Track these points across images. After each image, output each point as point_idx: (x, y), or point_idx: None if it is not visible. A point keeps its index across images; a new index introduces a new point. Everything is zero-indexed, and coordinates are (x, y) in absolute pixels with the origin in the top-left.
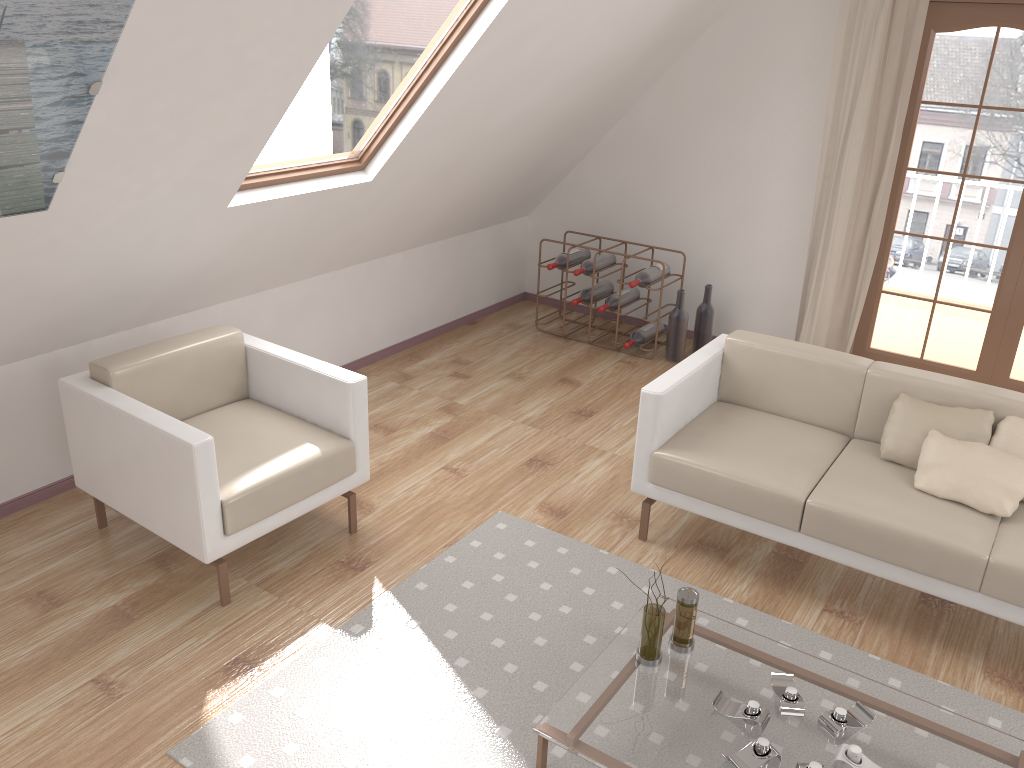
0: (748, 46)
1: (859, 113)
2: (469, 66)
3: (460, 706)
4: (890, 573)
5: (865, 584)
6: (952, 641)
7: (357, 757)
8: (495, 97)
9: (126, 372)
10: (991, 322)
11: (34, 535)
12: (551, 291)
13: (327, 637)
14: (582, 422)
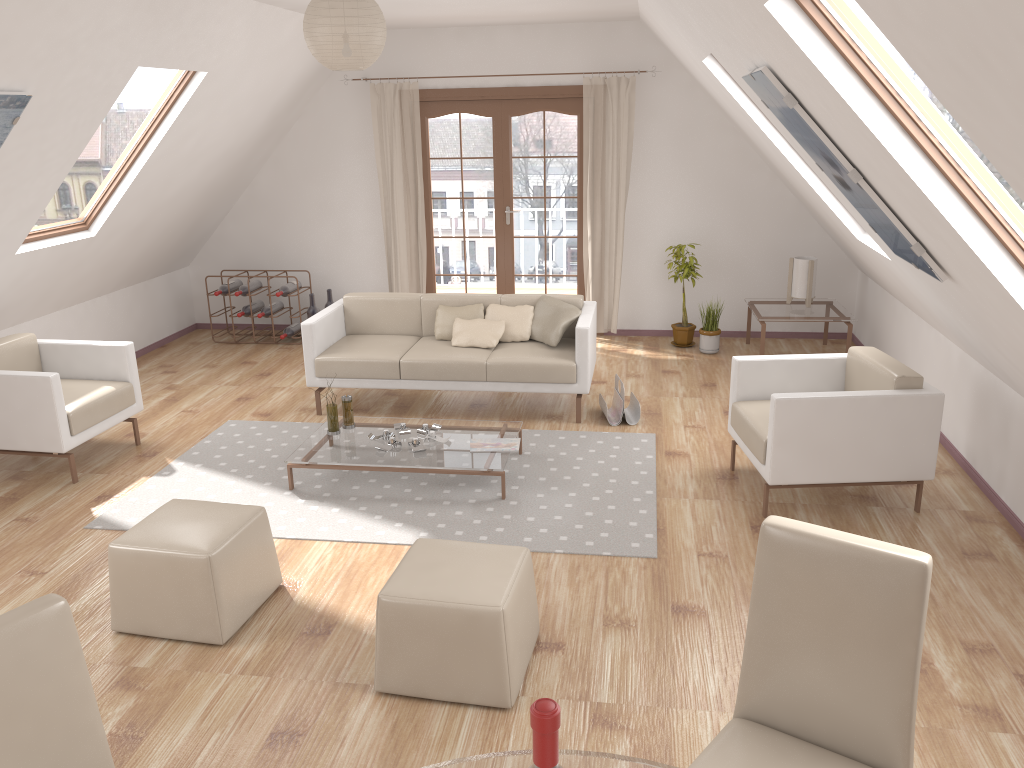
0: (322, 134)
1: (396, 168)
2: (155, 157)
3: (241, 482)
4: (447, 386)
5: (443, 407)
6: (485, 416)
7: None
8: (169, 176)
9: None
10: (498, 281)
11: None
12: (217, 318)
13: (150, 479)
14: (265, 378)
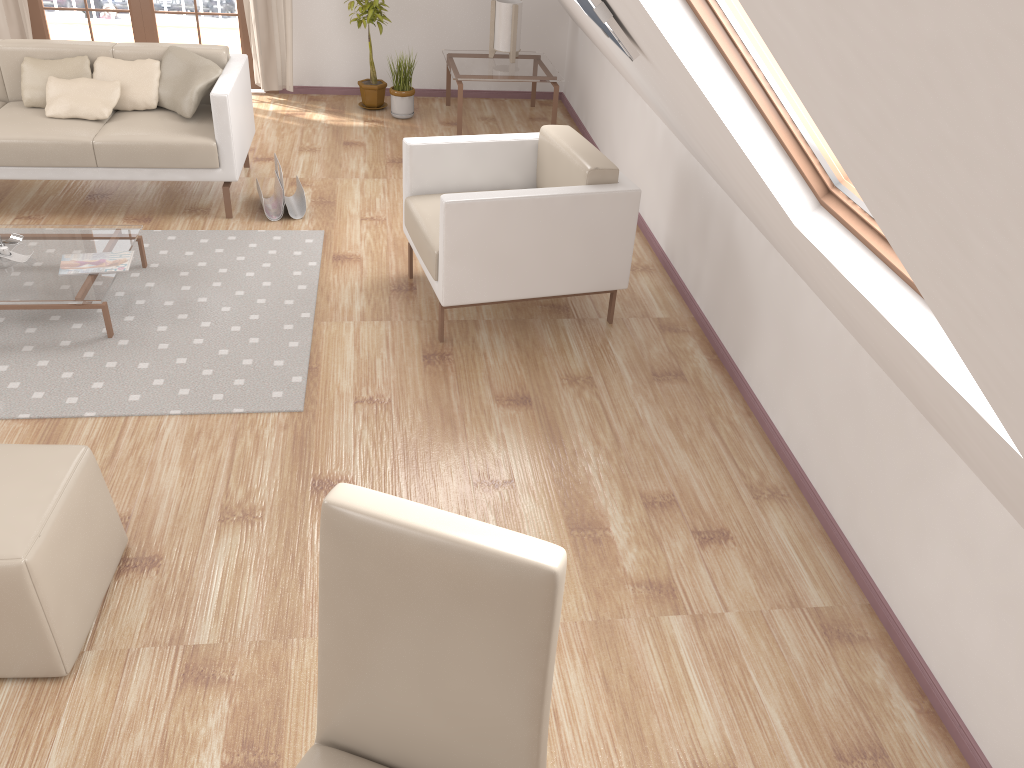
0: None
1: None
2: None
3: None
4: (43, 174)
5: (49, 200)
6: (106, 212)
7: None
8: None
9: None
10: (133, 20)
11: None
12: None
13: None
14: None
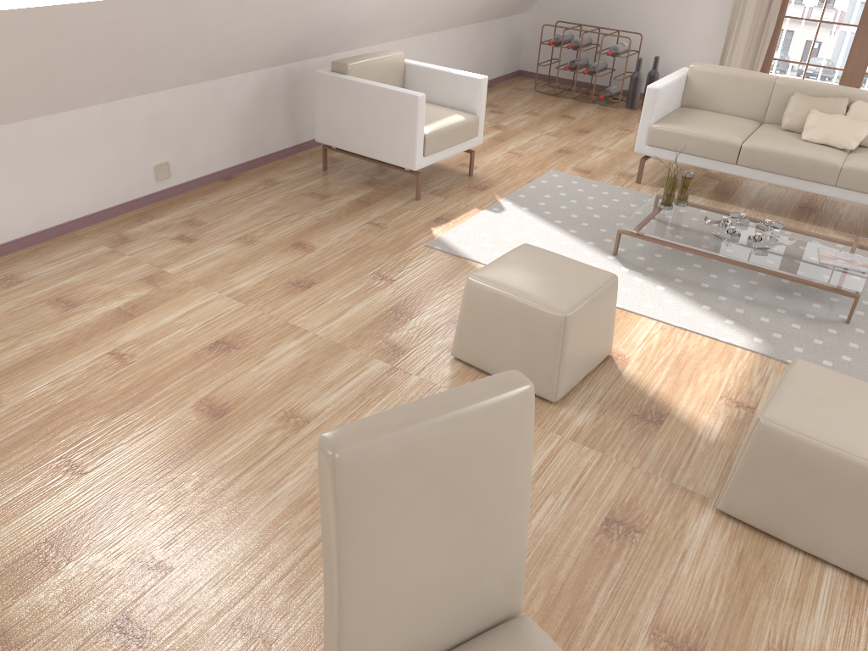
0: None
1: None
2: None
3: (564, 235)
4: (786, 182)
5: (767, 202)
6: (816, 223)
7: None
8: None
9: (355, 67)
10: (843, 77)
11: (288, 172)
12: (539, 68)
13: (481, 212)
14: (583, 135)
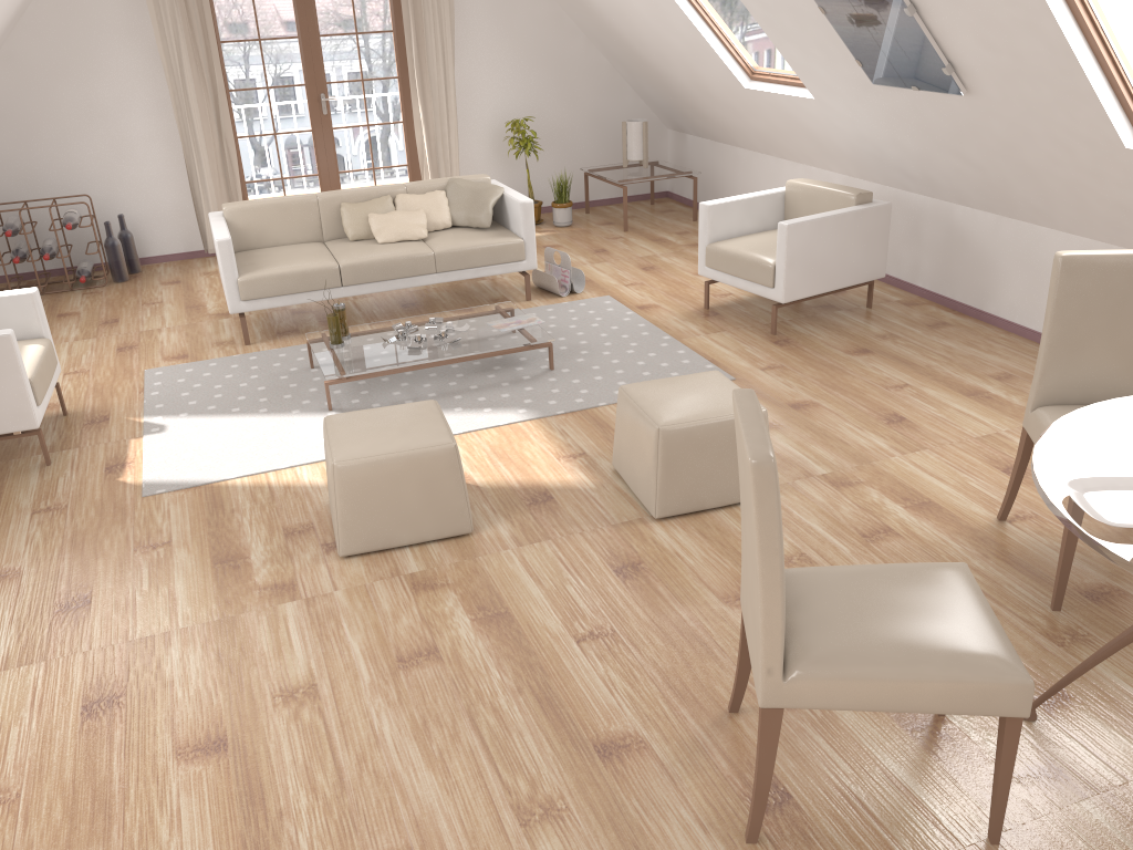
0: (72, 17)
1: (186, 56)
2: None
3: (262, 417)
4: (395, 285)
5: (375, 313)
6: (431, 312)
7: (244, 447)
8: None
9: None
10: (321, 181)
11: None
12: None
13: (145, 439)
14: (118, 325)
